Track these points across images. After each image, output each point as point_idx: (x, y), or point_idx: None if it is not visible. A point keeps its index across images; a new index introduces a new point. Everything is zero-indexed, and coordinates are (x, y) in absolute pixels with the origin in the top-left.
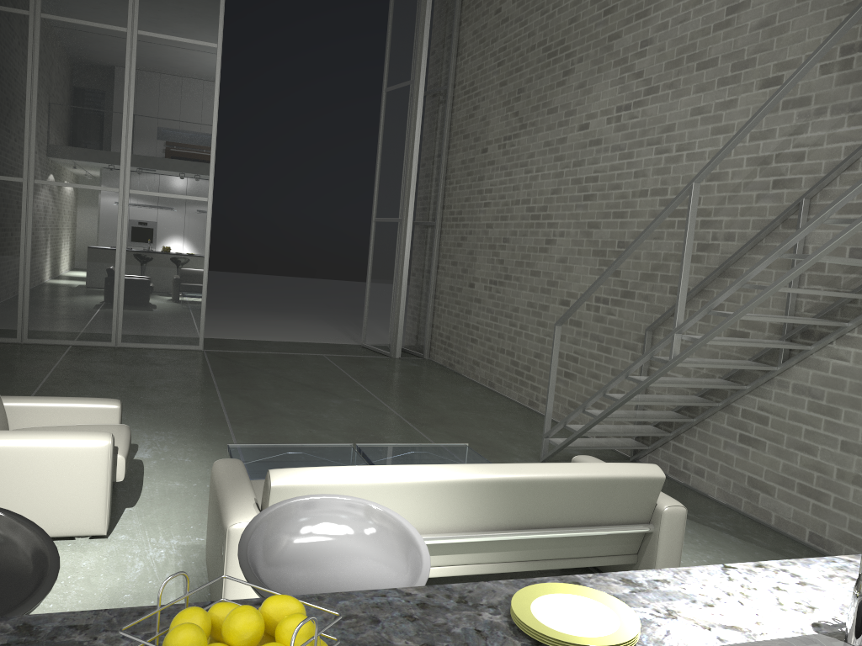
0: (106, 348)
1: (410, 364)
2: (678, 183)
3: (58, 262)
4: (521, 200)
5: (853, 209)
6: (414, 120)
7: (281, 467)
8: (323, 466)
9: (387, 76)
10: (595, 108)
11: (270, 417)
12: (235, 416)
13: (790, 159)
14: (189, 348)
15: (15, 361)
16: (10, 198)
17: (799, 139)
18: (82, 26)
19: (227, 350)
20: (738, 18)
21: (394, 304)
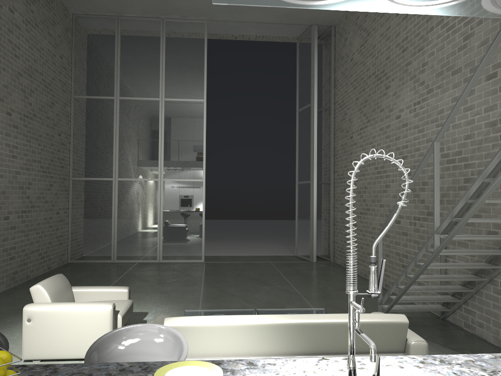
0: (154, 263)
1: (320, 265)
2: (449, 143)
3: (130, 219)
4: (371, 163)
5: None
6: (313, 125)
7: None
8: None
9: (298, 103)
10: (402, 106)
11: (225, 297)
12: (205, 297)
13: None
14: (197, 261)
15: (106, 271)
16: (107, 189)
17: None
18: (138, 100)
19: (217, 261)
20: (469, 42)
21: (310, 230)
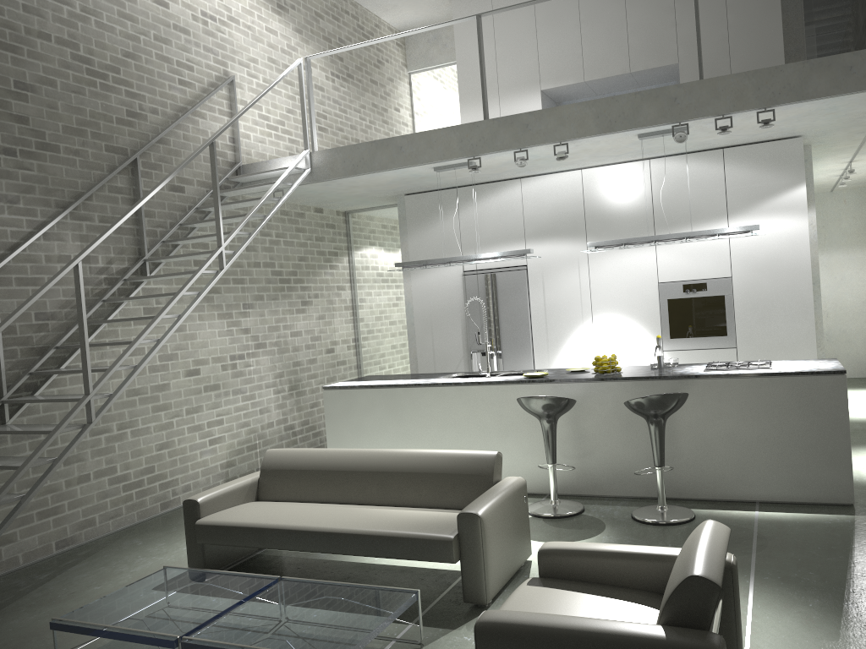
0: None
1: None
2: None
3: None
4: None
5: (29, 282)
6: None
7: (342, 608)
8: (298, 603)
9: None
10: None
11: None
12: None
13: None
14: None
15: None
16: None
17: None
18: None
19: None
20: None
21: None
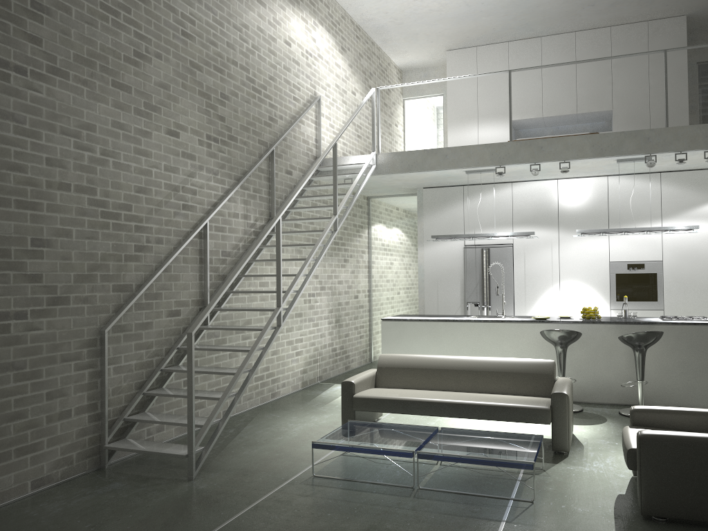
0: None
1: None
2: (108, 187)
3: None
4: None
5: (220, 229)
6: None
7: (503, 442)
8: (470, 439)
9: None
10: None
11: None
12: None
13: (190, 192)
14: None
15: None
16: None
17: (193, 180)
18: None
19: None
20: (144, 66)
21: None
